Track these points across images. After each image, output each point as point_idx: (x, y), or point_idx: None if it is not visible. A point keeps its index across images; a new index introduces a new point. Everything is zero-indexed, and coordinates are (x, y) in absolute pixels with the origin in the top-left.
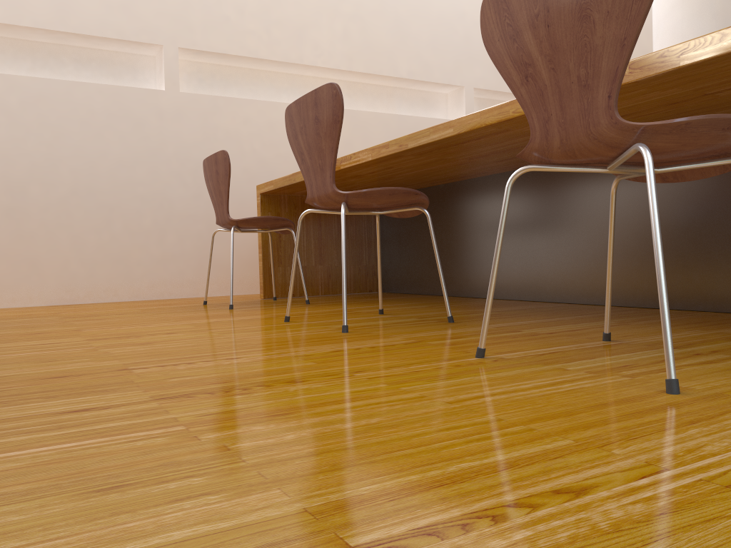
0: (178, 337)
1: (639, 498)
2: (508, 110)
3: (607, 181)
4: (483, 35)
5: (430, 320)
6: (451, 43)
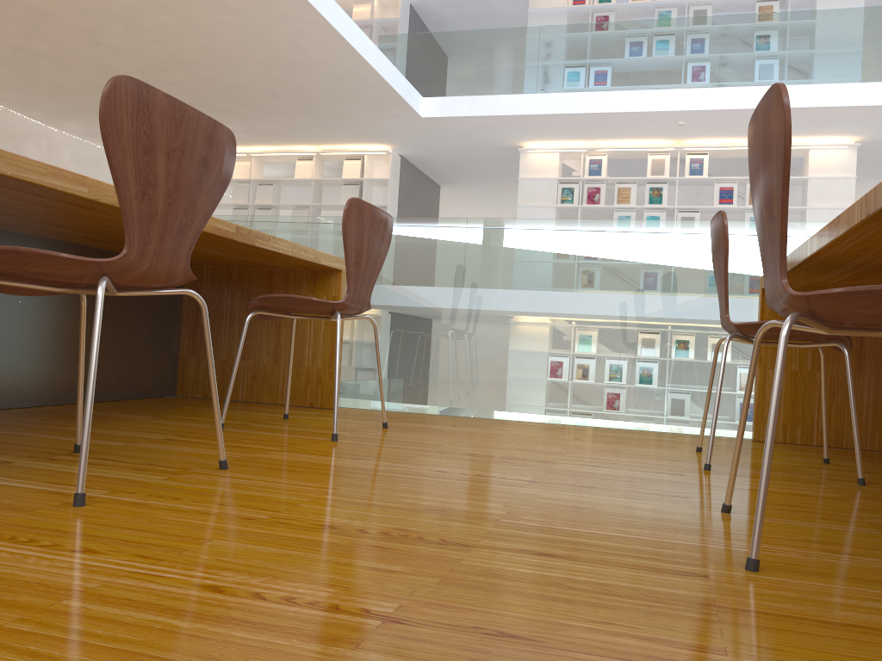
0: (358, 513)
1: (506, 431)
2: None
3: None
4: (346, 220)
5: (39, 458)
6: None
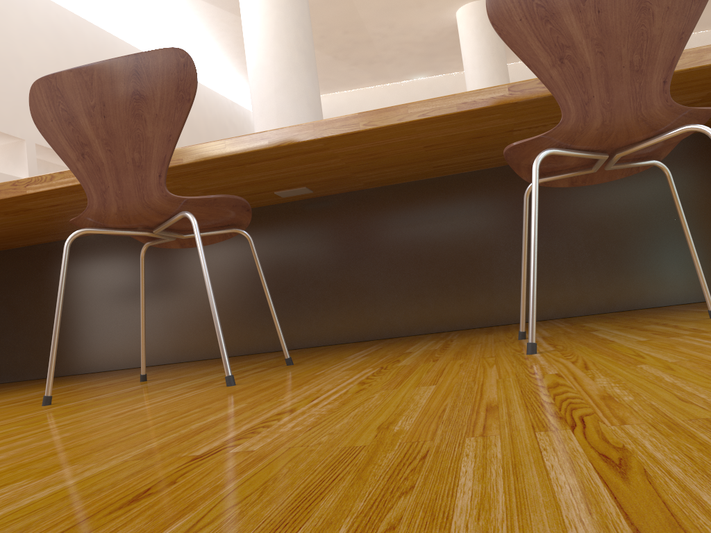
0: None
1: None
2: (357, 122)
3: (329, 223)
4: (492, 13)
5: (250, 369)
6: (8, 88)
